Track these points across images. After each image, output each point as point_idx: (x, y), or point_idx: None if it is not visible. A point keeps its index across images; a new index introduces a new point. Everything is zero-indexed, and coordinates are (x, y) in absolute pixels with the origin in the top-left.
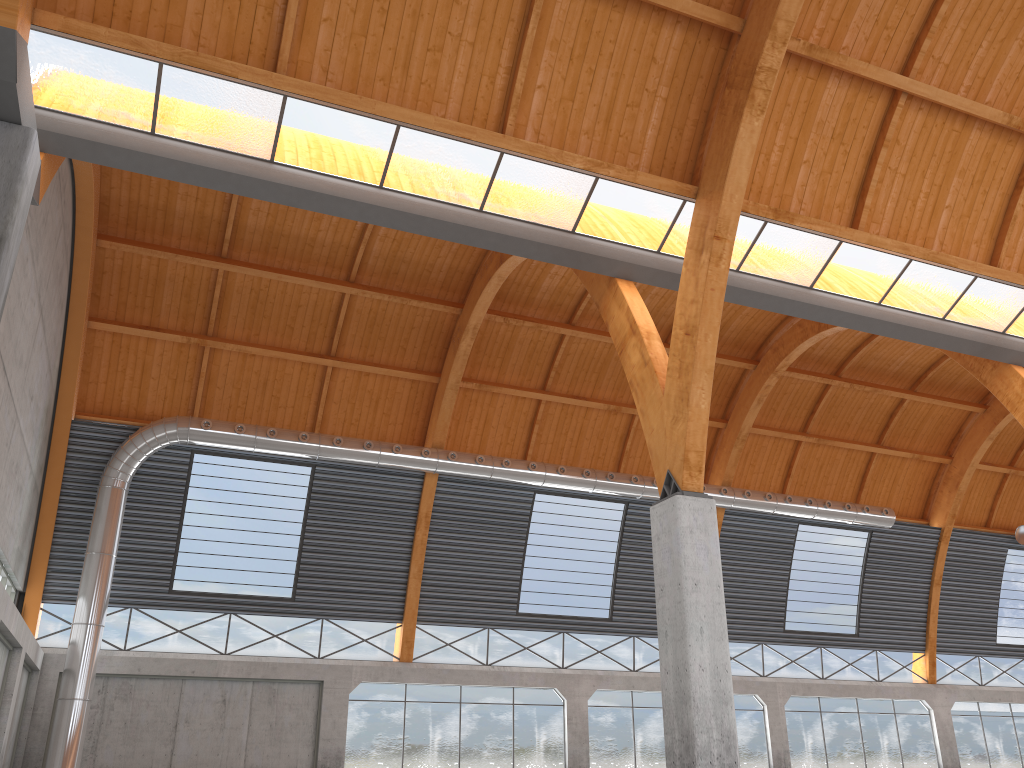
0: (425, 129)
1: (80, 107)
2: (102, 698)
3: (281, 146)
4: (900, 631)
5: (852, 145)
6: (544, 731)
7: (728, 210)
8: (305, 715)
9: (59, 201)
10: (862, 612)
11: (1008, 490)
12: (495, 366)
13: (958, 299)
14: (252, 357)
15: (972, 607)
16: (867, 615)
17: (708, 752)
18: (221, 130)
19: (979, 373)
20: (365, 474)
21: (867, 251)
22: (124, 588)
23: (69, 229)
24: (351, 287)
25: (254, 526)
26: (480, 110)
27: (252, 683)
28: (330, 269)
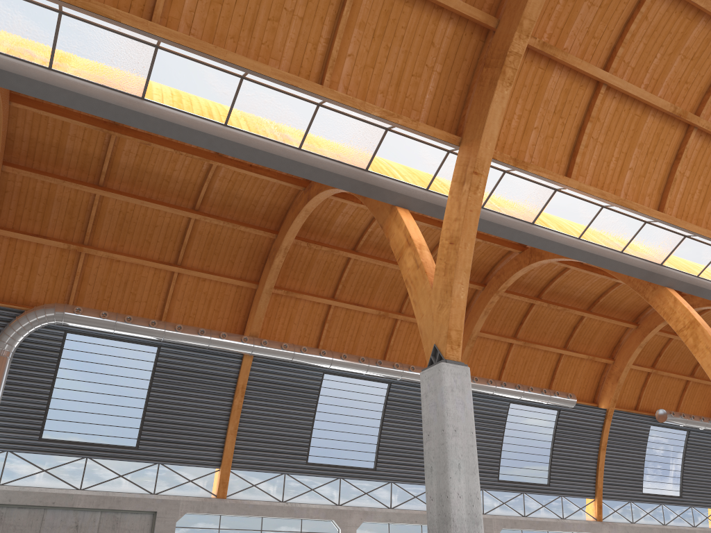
0: (263, 76)
1: None
2: None
3: (151, 87)
4: (578, 482)
5: (568, 119)
6: None
7: (484, 153)
8: None
9: None
10: (552, 468)
11: (650, 384)
12: (299, 279)
13: (632, 238)
14: (117, 262)
15: (626, 466)
16: (555, 470)
17: None
18: (104, 70)
19: (643, 293)
20: (198, 354)
21: (573, 199)
22: (3, 435)
23: None
24: (196, 213)
25: (110, 390)
26: (305, 68)
27: (100, 513)
28: (181, 200)
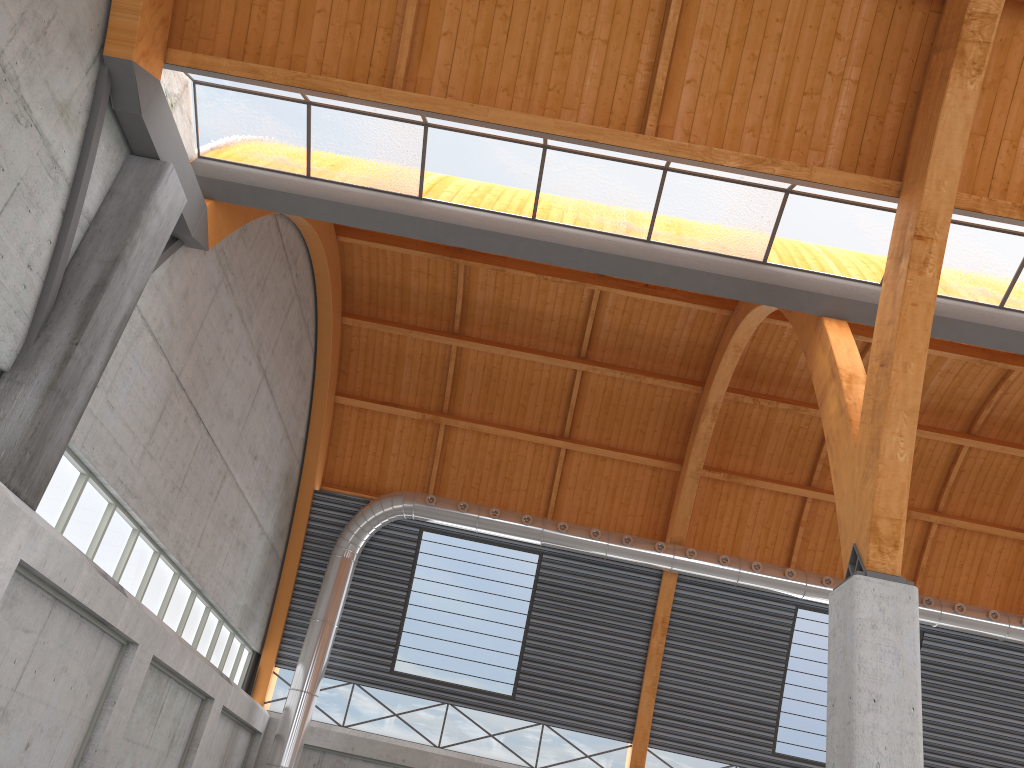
0: (546, 135)
1: (245, 156)
2: None
3: (428, 181)
4: None
5: None
6: None
7: (934, 201)
8: None
9: (287, 272)
10: None
11: None
12: (748, 455)
13: None
14: (486, 436)
15: None
16: None
17: None
18: (369, 168)
19: None
20: (595, 567)
21: None
22: (349, 662)
23: (309, 304)
24: (580, 363)
25: (477, 613)
26: (617, 113)
27: None
28: (560, 345)
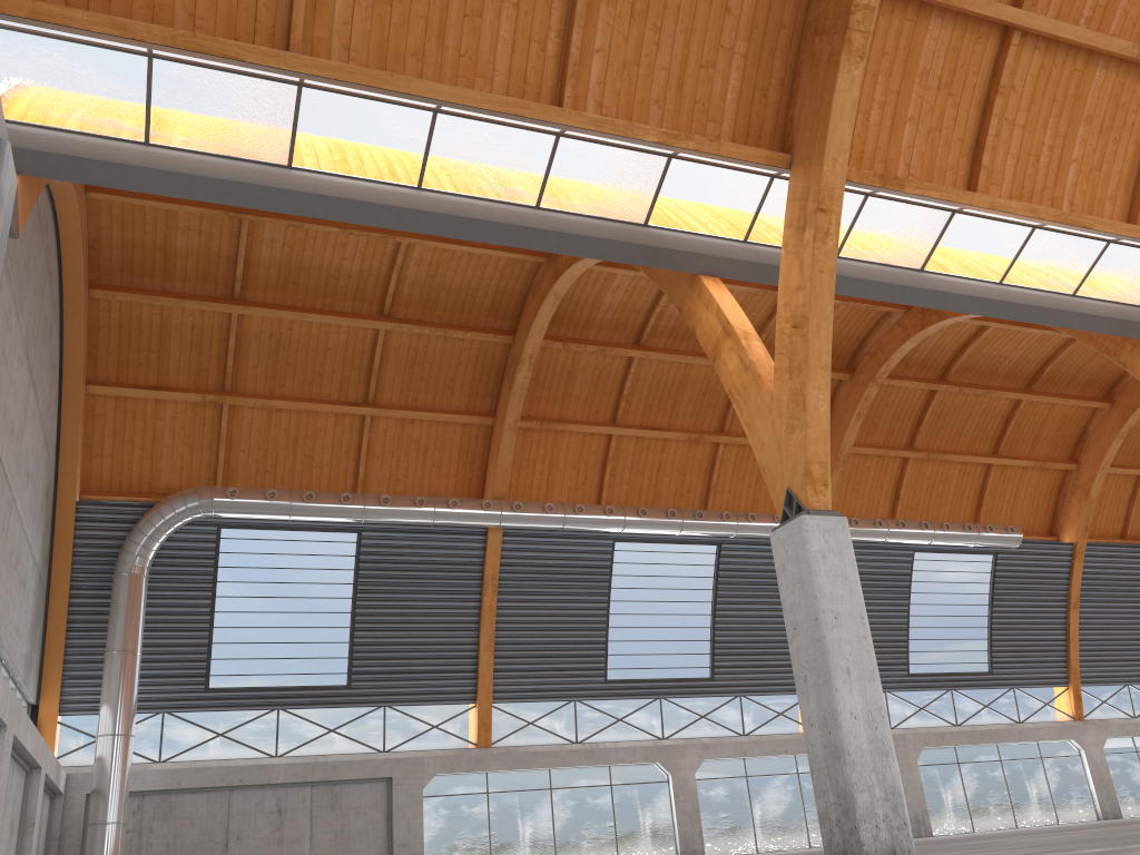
0: (470, 108)
1: (58, 118)
2: (138, 820)
3: (299, 147)
4: (1038, 664)
5: (962, 95)
6: (649, 813)
7: (831, 177)
8: (374, 819)
9: (41, 243)
10: (994, 646)
11: None
12: (556, 400)
13: (1089, 270)
14: (278, 412)
15: (1116, 630)
16: (1000, 649)
17: (872, 814)
18: (227, 133)
19: (1117, 355)
20: (419, 536)
21: (984, 222)
22: (153, 690)
23: (55, 278)
24: (386, 322)
25: (297, 606)
26: (531, 83)
27: (310, 787)
28: (360, 303)
